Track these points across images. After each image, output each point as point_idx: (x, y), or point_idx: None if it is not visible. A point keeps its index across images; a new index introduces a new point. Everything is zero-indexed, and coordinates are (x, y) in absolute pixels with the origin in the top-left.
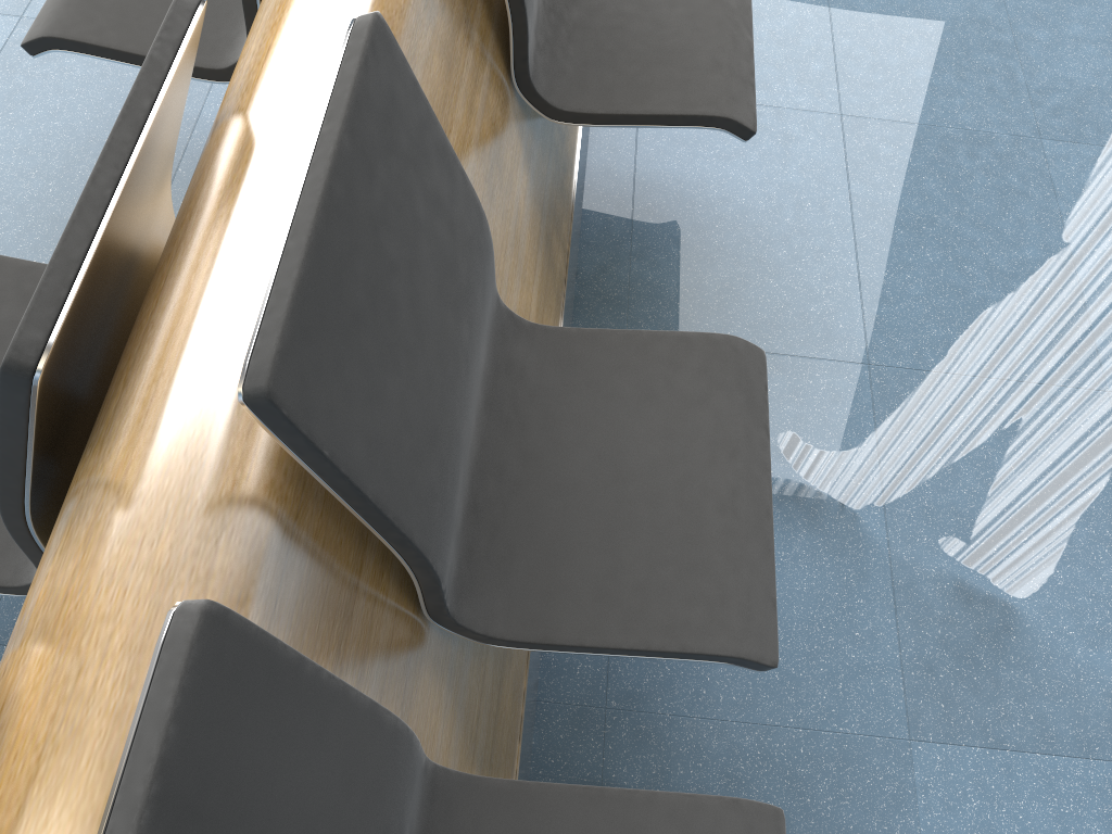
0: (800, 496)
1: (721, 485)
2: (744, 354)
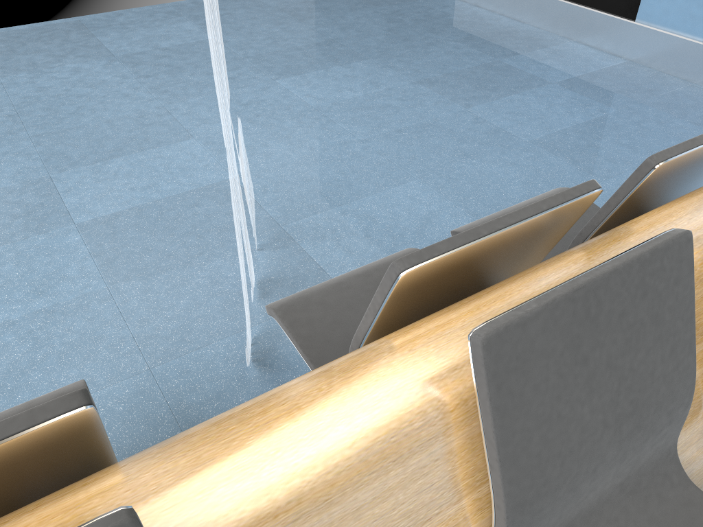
0: (260, 359)
1: (358, 279)
2: (279, 303)
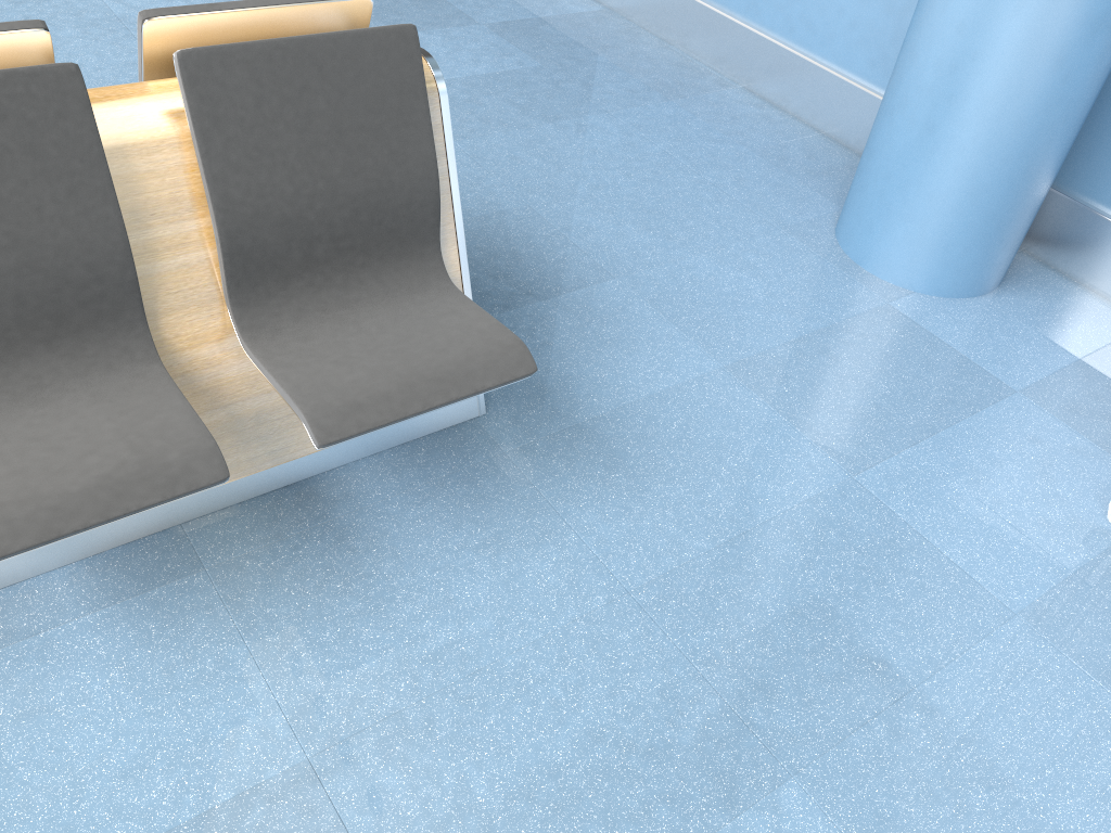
0: None
1: None
2: None
